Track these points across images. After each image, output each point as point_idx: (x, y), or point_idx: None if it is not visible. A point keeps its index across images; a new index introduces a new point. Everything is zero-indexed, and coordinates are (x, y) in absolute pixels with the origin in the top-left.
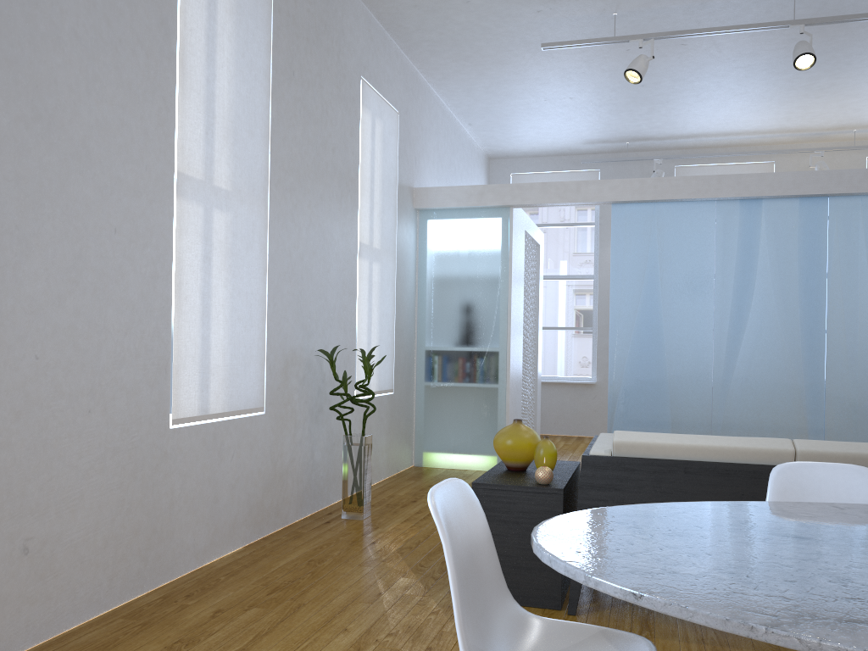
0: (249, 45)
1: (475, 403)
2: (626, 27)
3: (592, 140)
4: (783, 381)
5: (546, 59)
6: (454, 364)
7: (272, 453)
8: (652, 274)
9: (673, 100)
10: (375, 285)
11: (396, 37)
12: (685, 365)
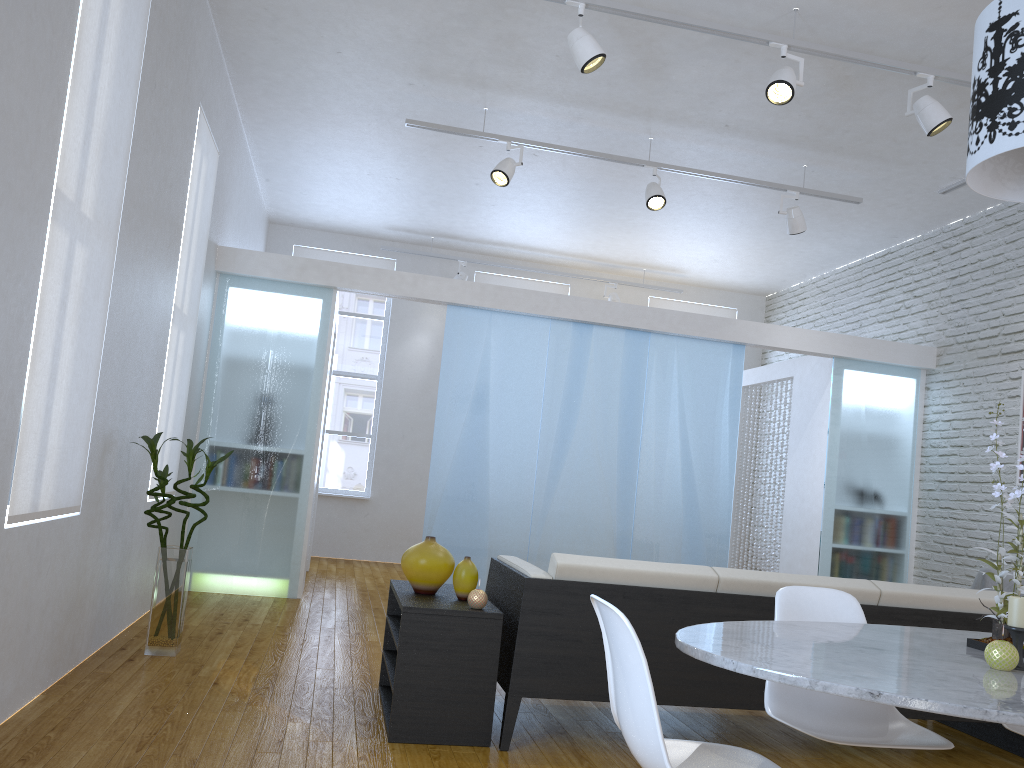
0: (129, 42)
1: (268, 514)
2: (490, 124)
3: (398, 226)
4: (598, 509)
5: (392, 133)
6: (247, 466)
7: (79, 567)
8: (483, 386)
9: (499, 205)
10: (178, 359)
11: (231, 64)
12: (507, 486)
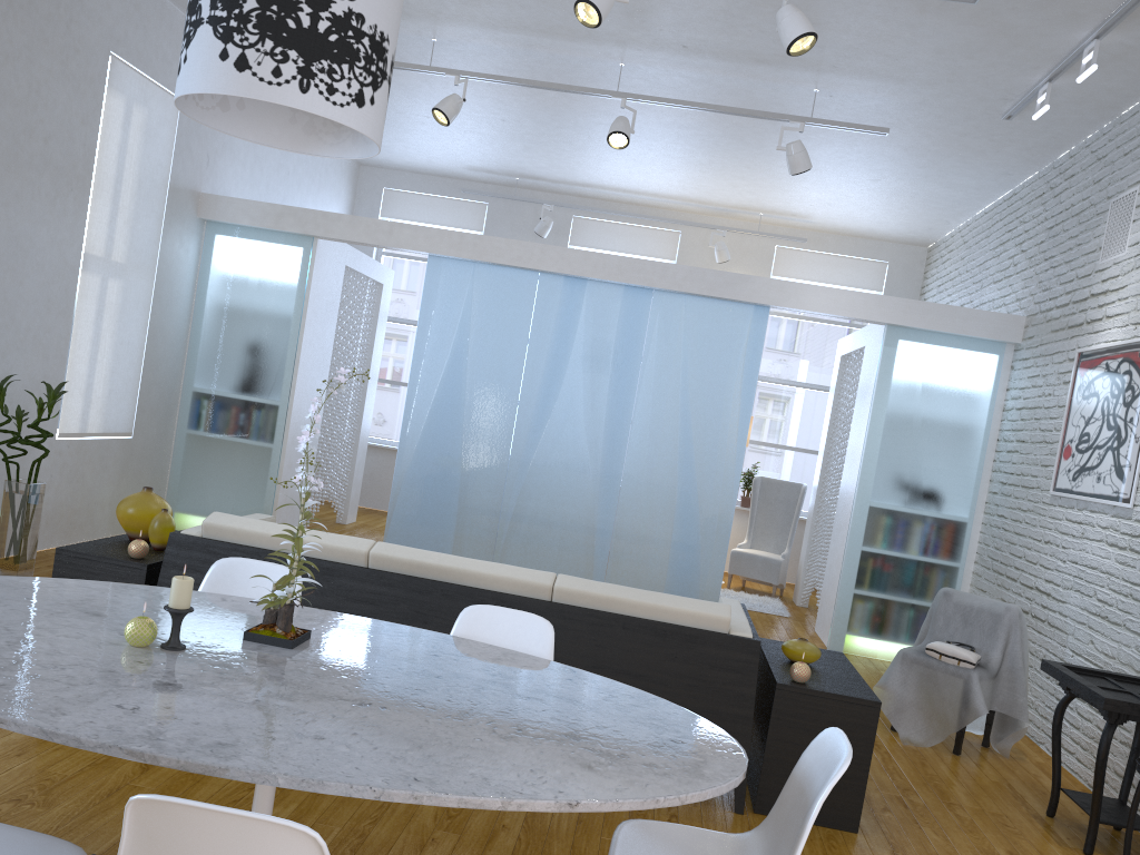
0: None
1: (243, 462)
2: (454, 56)
3: (475, 167)
4: (579, 484)
5: None
6: (225, 414)
7: None
8: (461, 343)
9: (546, 143)
10: (110, 306)
11: (182, 7)
12: (481, 452)
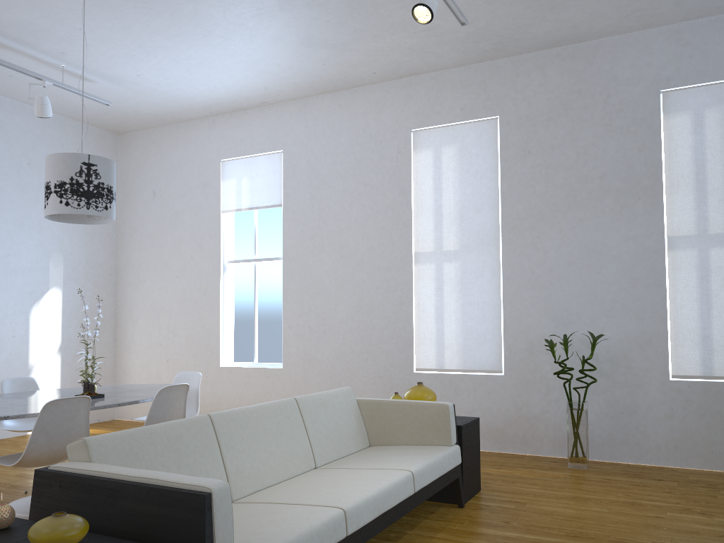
0: (473, 162)
1: None
2: None
3: None
4: None
5: None
6: None
7: (514, 401)
8: None
9: None
10: (718, 270)
11: None
12: None
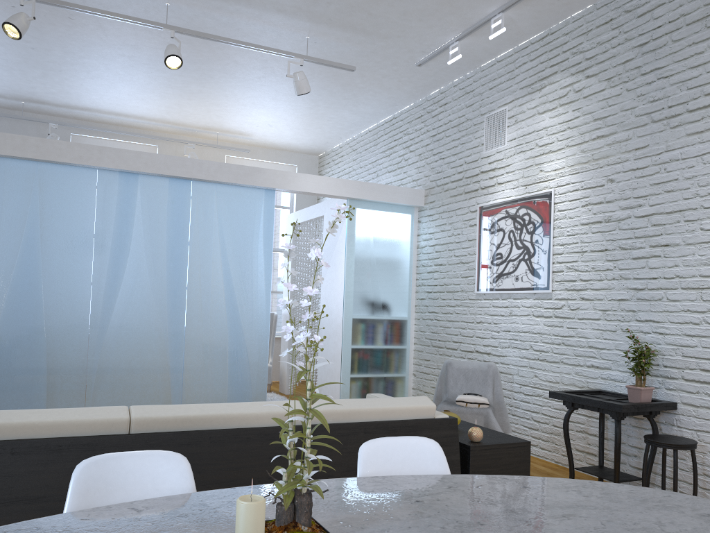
0: None
1: None
2: None
3: None
4: (152, 333)
5: None
6: None
7: None
8: (32, 230)
9: (66, 71)
10: None
11: None
12: (63, 319)
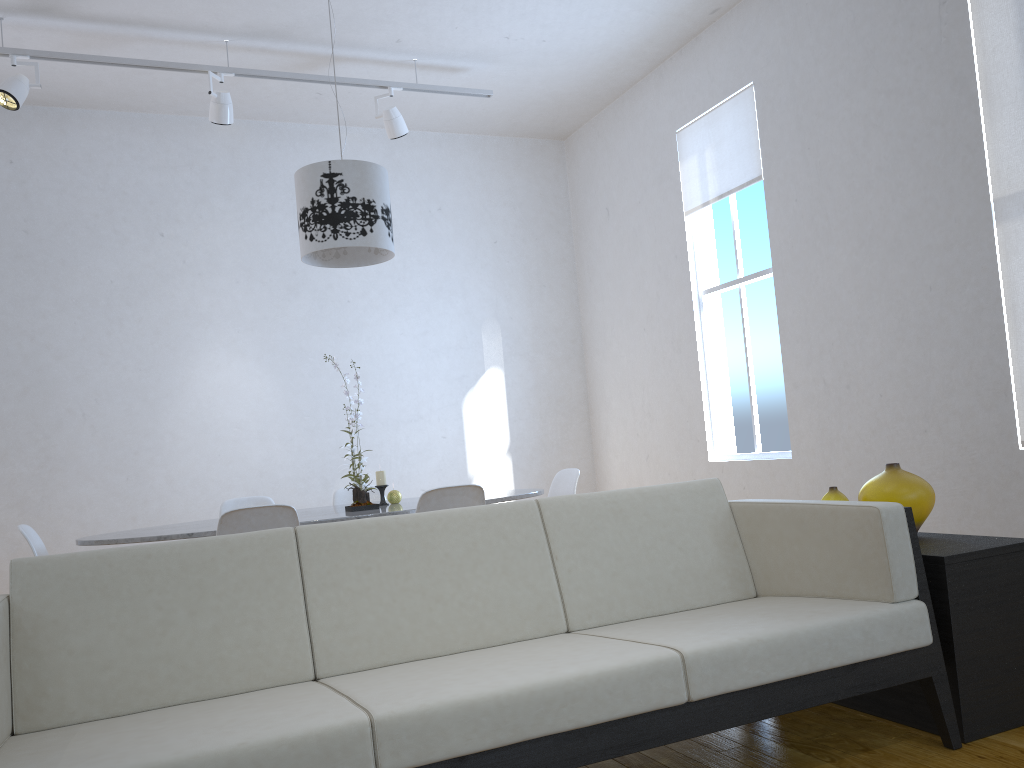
0: None
1: None
2: None
3: None
4: None
5: None
6: None
7: None
8: None
9: None
10: None
11: None
12: None
